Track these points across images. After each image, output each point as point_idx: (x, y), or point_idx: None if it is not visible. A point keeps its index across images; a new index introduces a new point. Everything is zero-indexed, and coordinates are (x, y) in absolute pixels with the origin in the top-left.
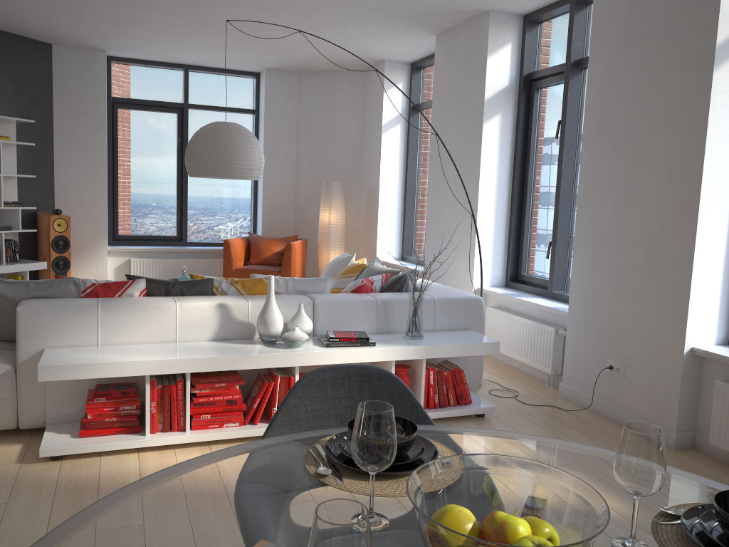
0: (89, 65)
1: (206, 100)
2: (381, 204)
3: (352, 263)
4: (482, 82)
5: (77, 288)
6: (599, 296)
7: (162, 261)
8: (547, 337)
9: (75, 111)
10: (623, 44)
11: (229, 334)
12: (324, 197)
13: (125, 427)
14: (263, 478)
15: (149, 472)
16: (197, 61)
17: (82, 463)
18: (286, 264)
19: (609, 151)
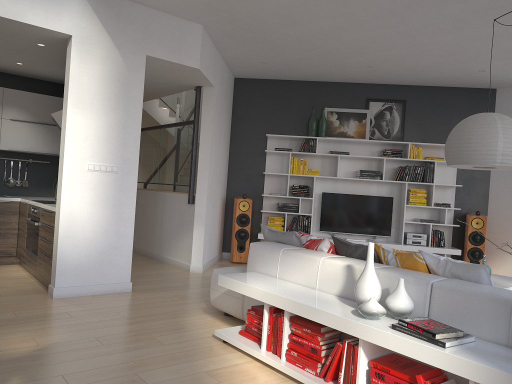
0: None
1: None
2: None
3: None
4: None
5: (299, 240)
6: None
7: None
8: None
9: None
10: None
11: (350, 294)
12: None
13: (259, 339)
14: None
15: (226, 369)
16: None
17: (225, 349)
18: None
19: None
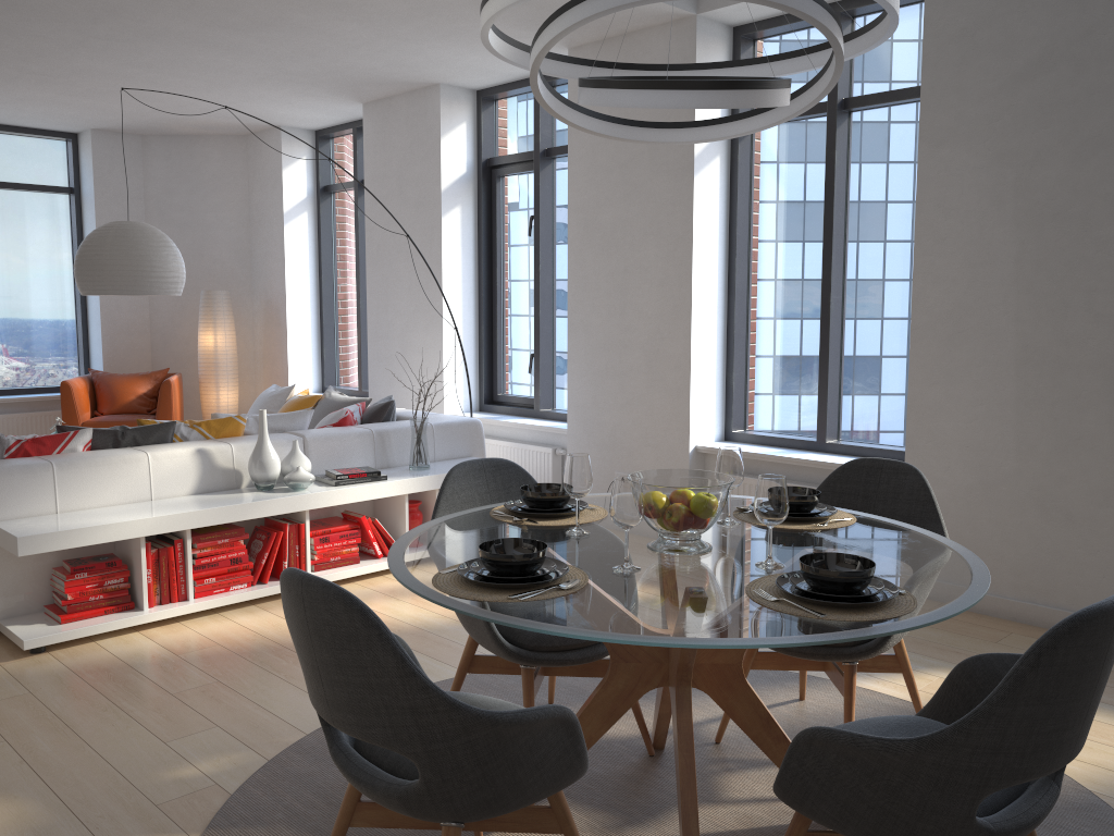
0: None
1: None
2: (290, 319)
3: (295, 396)
4: (436, 169)
5: (1, 447)
6: (600, 407)
7: None
8: (545, 459)
9: None
10: (604, 143)
11: (213, 485)
12: (204, 313)
13: (115, 605)
14: (482, 528)
15: (172, 644)
16: None
17: (78, 650)
18: (165, 410)
19: (598, 254)
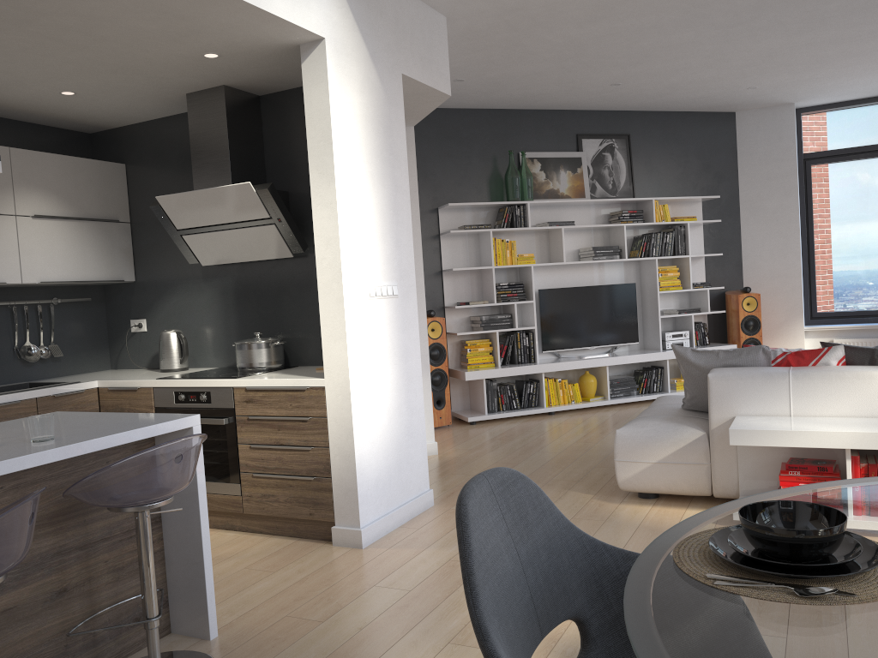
0: (775, 124)
1: None
2: None
3: None
4: None
5: (767, 357)
6: None
7: (874, 341)
8: None
9: (762, 178)
10: None
11: None
12: None
13: None
14: None
15: None
16: None
17: None
18: None
19: None
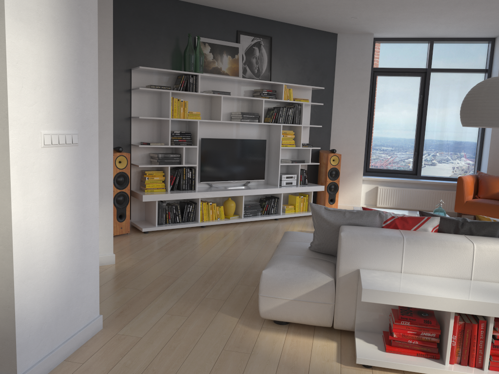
0: (361, 45)
1: (445, 64)
2: None
3: None
4: None
5: (381, 219)
6: None
7: (401, 189)
8: None
9: (349, 79)
10: None
11: None
12: None
13: (425, 352)
14: None
15: None
16: (442, 34)
17: None
18: None
19: None
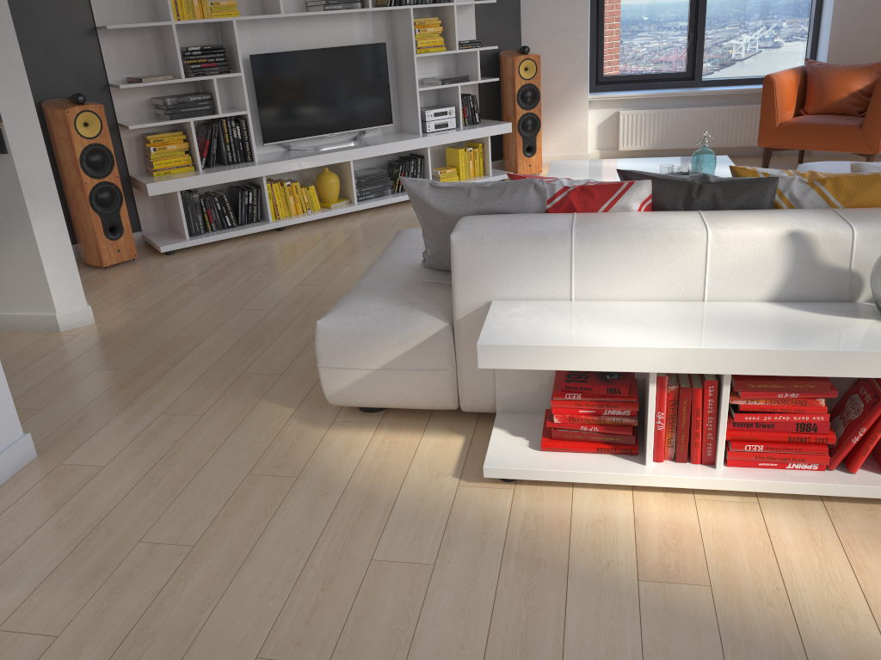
0: None
1: None
2: None
3: None
4: None
5: (541, 197)
6: None
7: (663, 112)
8: None
9: None
10: None
11: (806, 291)
12: None
13: (612, 444)
14: None
15: (651, 545)
16: None
17: (544, 497)
18: (875, 114)
19: None
